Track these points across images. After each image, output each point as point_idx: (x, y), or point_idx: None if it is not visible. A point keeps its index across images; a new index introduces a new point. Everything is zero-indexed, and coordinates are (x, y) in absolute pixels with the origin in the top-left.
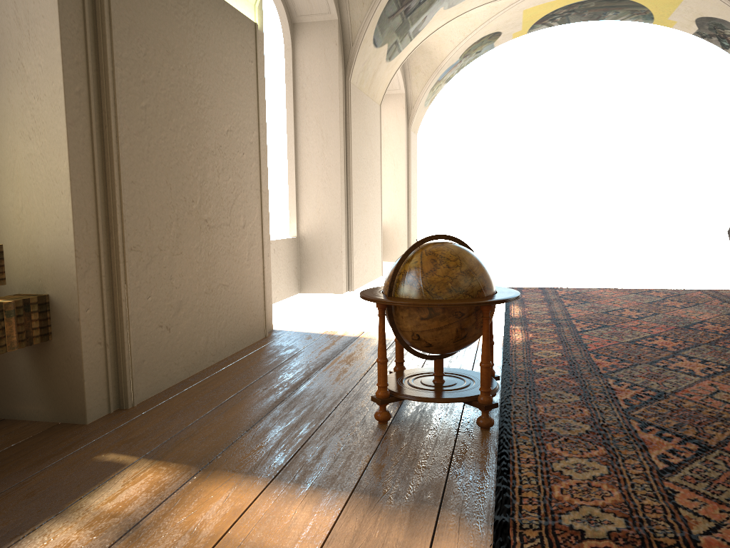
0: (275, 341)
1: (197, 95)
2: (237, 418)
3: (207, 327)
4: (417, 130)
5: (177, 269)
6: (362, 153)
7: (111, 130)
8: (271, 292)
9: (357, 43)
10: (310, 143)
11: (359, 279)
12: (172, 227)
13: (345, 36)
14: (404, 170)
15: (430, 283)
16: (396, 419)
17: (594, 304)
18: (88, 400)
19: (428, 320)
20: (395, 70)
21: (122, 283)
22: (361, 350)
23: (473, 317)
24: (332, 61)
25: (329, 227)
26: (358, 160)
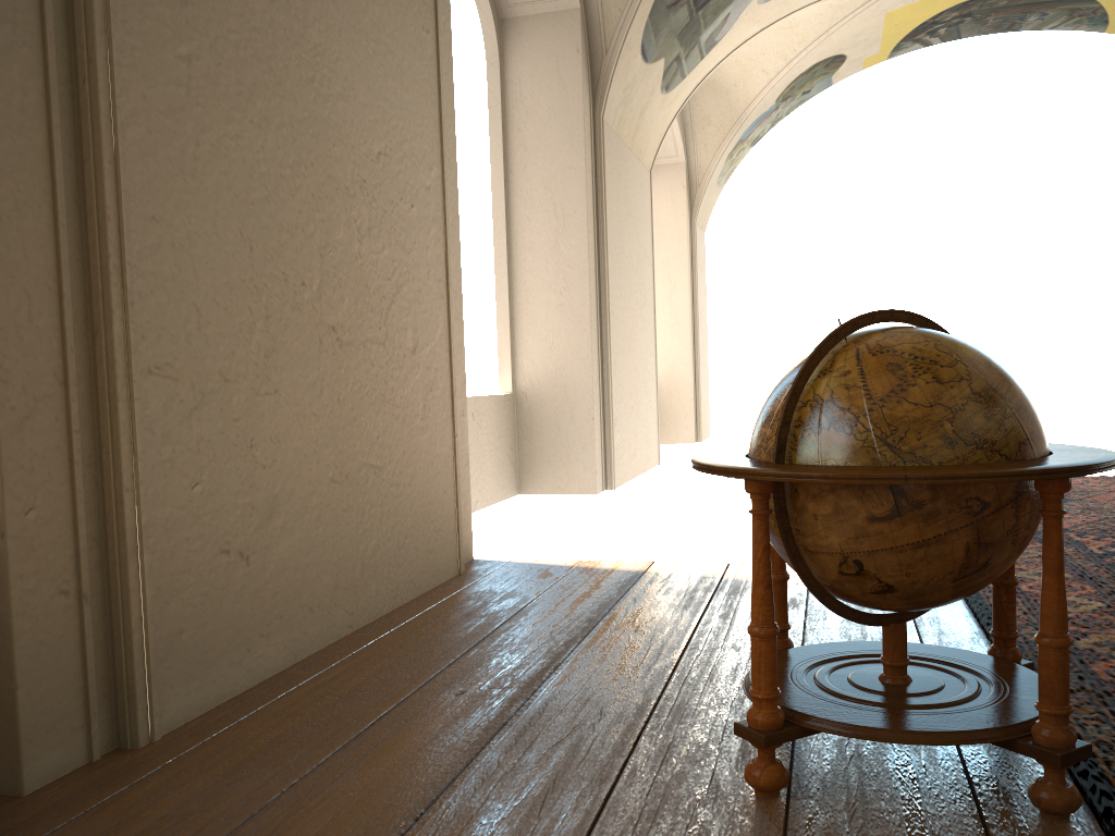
0: (479, 582)
1: (312, 64)
2: (392, 778)
3: (337, 553)
4: (705, 226)
5: (266, 426)
6: (624, 248)
7: (97, 90)
8: (469, 487)
9: (615, 48)
10: (534, 226)
11: (624, 468)
12: (254, 333)
13: (593, 37)
14: (687, 289)
15: (893, 424)
16: (800, 783)
17: (1087, 503)
18: (27, 735)
19: (892, 521)
20: (674, 111)
21: (125, 449)
22: (659, 600)
23: (1009, 512)
24: (571, 80)
25: (570, 374)
26: (619, 259)
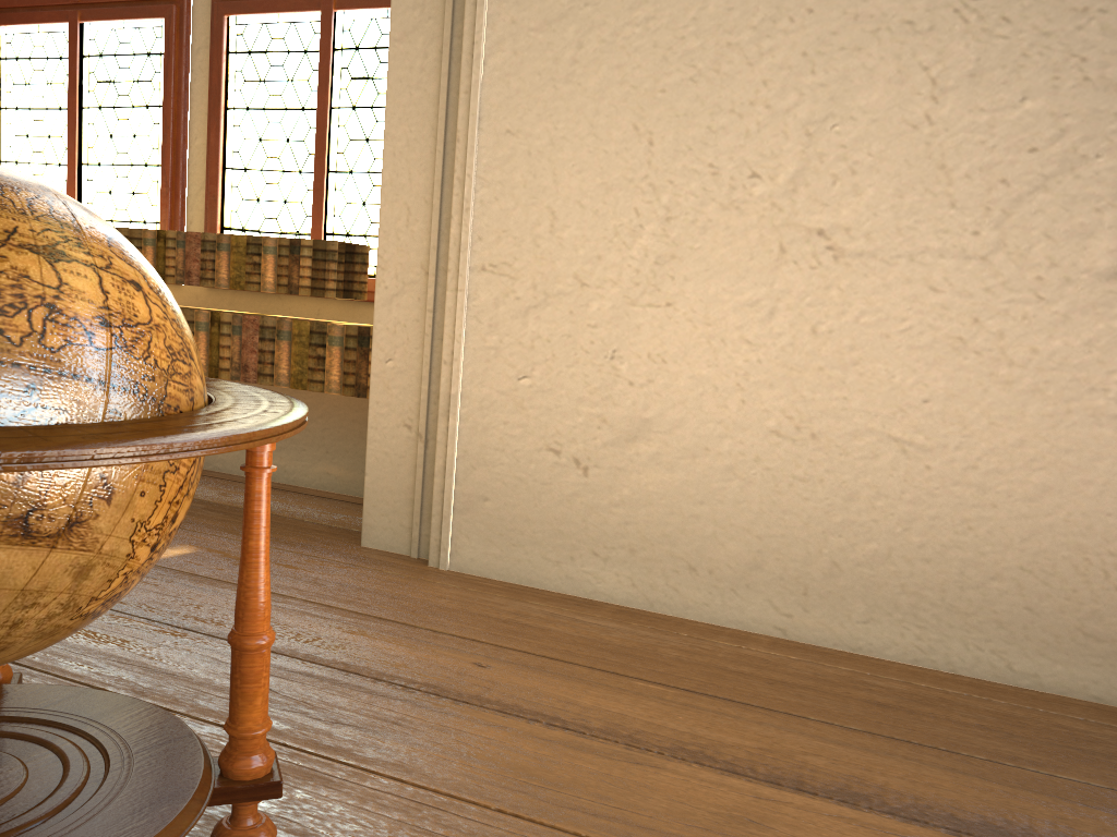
0: None
1: None
2: None
3: (767, 527)
4: None
5: (642, 340)
6: None
7: (463, 34)
8: None
9: None
10: None
11: None
12: (638, 236)
13: None
14: None
15: None
16: None
17: None
18: (368, 509)
19: None
20: None
21: (448, 330)
22: None
23: None
24: None
25: None
26: None
